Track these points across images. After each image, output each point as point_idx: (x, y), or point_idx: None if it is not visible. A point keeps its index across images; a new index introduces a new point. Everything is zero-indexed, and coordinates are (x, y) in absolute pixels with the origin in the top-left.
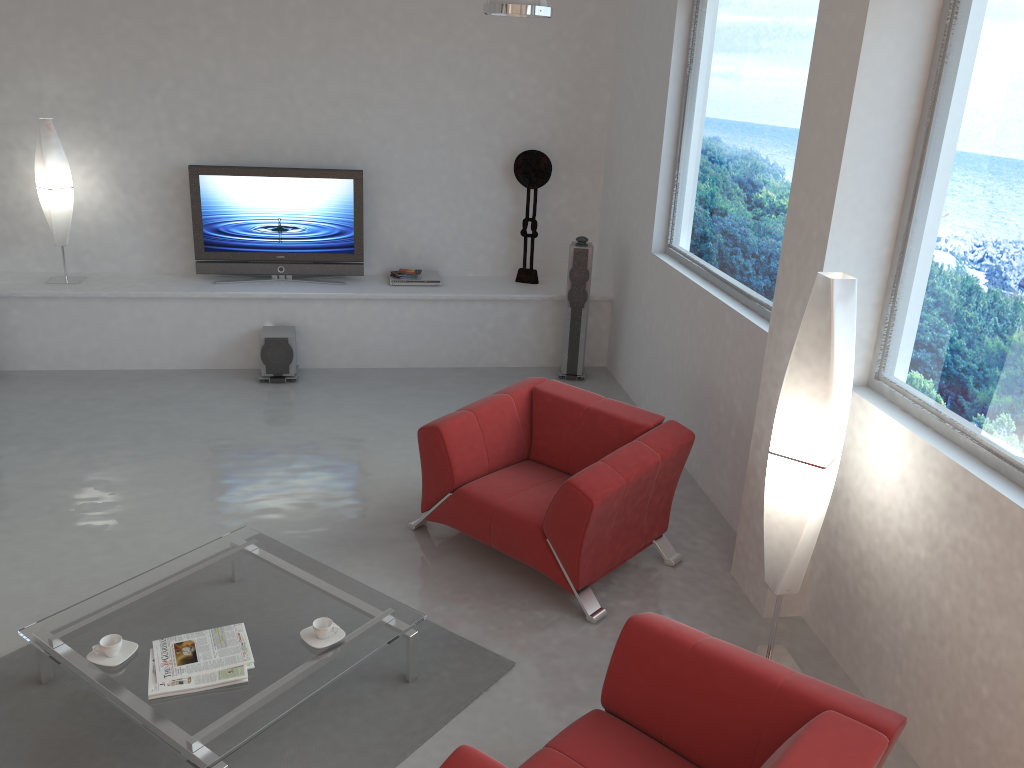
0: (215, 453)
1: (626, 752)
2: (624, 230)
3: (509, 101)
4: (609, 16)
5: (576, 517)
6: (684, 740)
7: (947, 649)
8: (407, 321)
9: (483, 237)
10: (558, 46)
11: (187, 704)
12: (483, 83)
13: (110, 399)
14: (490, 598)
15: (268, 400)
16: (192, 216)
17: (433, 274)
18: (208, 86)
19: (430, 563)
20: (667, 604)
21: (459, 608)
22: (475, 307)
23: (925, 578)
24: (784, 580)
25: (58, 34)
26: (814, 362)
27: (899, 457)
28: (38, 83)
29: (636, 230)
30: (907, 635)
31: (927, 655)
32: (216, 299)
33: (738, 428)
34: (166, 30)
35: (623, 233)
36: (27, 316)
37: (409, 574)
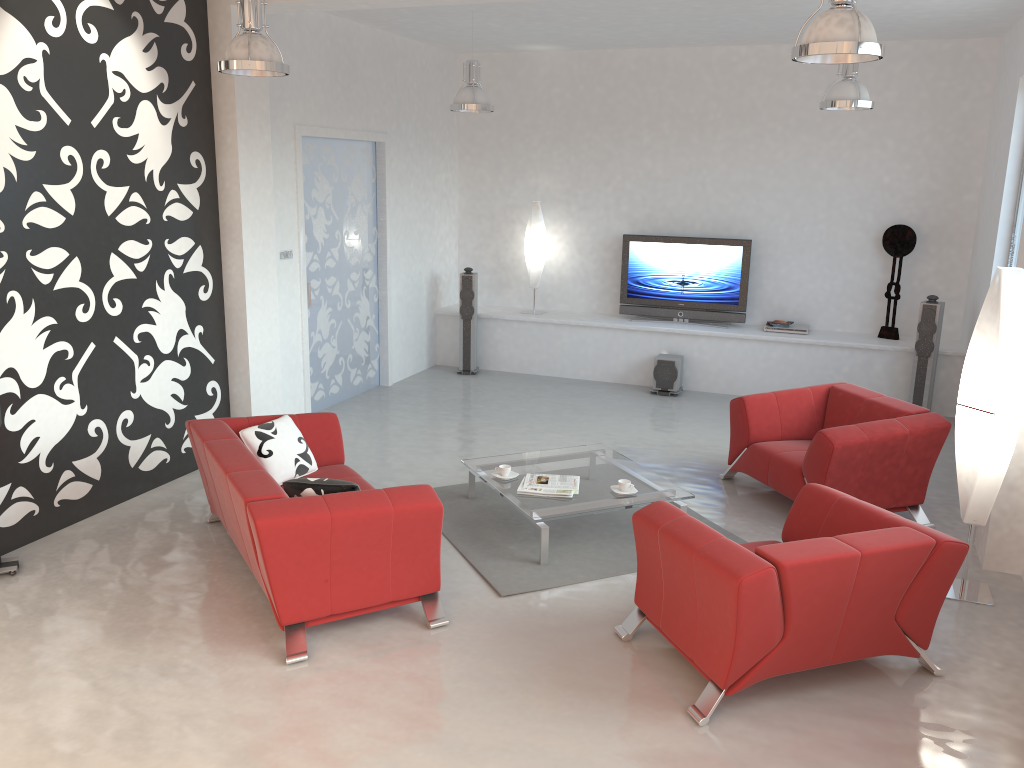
0: (603, 424)
1: None
2: (976, 292)
3: (883, 185)
4: (983, 111)
5: (821, 457)
6: None
7: None
8: (773, 359)
9: (852, 299)
10: (932, 138)
11: (536, 499)
12: (861, 171)
13: (546, 390)
14: (758, 518)
15: (652, 403)
16: (621, 271)
17: (803, 326)
18: (644, 179)
19: (724, 496)
20: None
21: (732, 518)
22: (833, 352)
23: None
24: (969, 510)
25: (552, 147)
26: (988, 332)
27: None
28: (535, 179)
29: (982, 289)
30: None
31: None
32: (628, 330)
33: None
34: (621, 141)
35: (976, 295)
36: (505, 333)
37: (706, 498)
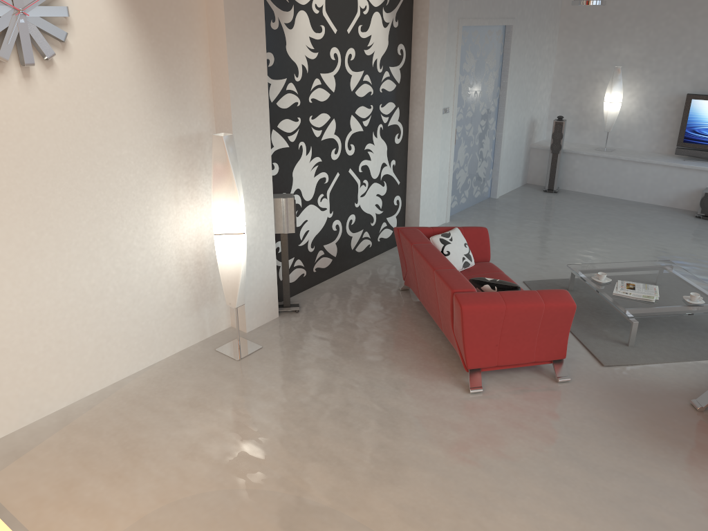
0: (660, 240)
1: None
2: None
3: None
4: None
5: None
6: None
7: None
8: None
9: None
10: None
11: (627, 300)
12: None
13: (611, 209)
14: None
15: (697, 226)
16: (681, 122)
17: None
18: None
19: None
20: None
21: None
22: None
23: None
24: None
25: (635, 24)
26: None
27: None
28: (618, 49)
29: None
30: None
31: None
32: (682, 168)
33: None
34: (695, 19)
35: None
36: (582, 164)
37: None
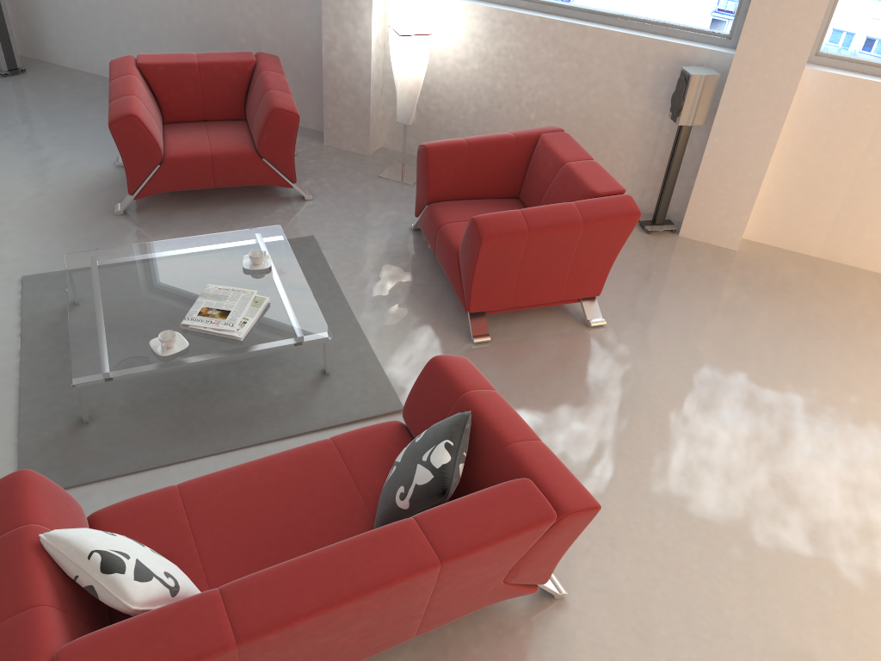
0: None
1: (469, 208)
2: None
3: None
4: None
5: (289, 131)
6: (482, 190)
7: (504, 108)
8: None
9: None
10: None
11: (265, 328)
12: None
13: None
14: (242, 219)
15: None
16: None
17: None
18: None
19: (173, 224)
20: (324, 173)
21: None
22: None
23: (481, 79)
24: (413, 114)
25: None
26: None
27: (446, 18)
28: None
29: None
30: (474, 115)
31: (491, 118)
32: None
33: (271, 49)
34: None
35: None
36: None
37: (174, 235)
